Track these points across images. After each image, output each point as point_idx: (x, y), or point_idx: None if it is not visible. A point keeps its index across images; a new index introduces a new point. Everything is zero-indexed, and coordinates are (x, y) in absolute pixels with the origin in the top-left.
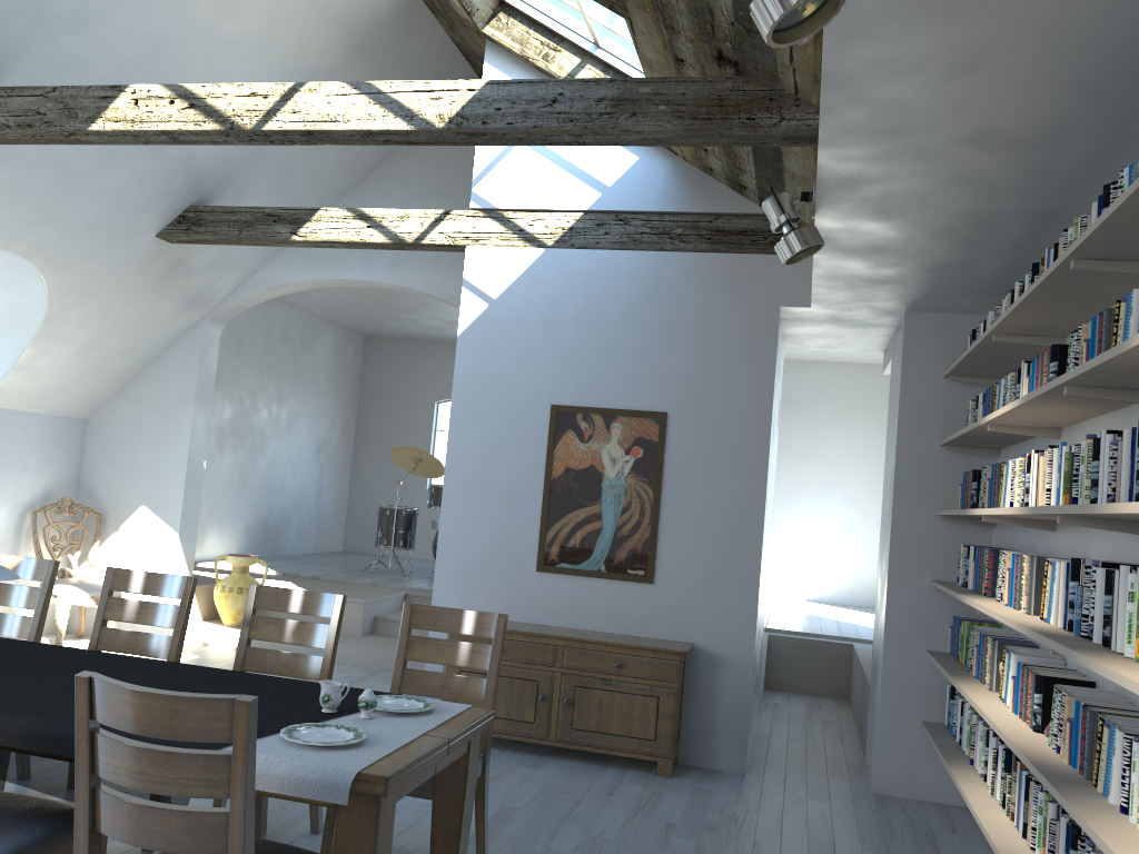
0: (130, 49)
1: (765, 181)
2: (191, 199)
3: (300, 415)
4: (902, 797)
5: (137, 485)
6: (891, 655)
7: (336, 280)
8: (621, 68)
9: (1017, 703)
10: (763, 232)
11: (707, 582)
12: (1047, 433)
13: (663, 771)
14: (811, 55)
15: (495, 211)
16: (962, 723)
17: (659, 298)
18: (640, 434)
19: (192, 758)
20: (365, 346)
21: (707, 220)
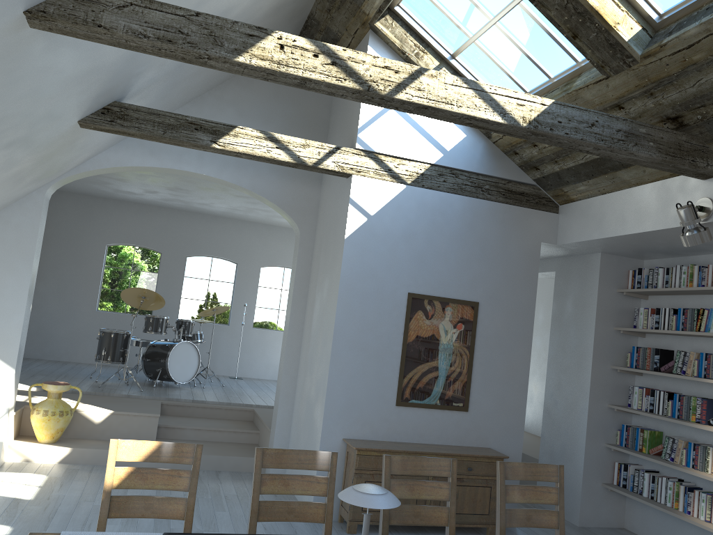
0: None
1: (572, 172)
2: (119, 96)
3: None
4: (592, 527)
5: None
6: (589, 447)
7: (172, 169)
8: (467, 76)
9: None
10: (532, 196)
11: (498, 409)
12: None
13: (492, 533)
14: None
15: (372, 153)
16: (657, 488)
17: (475, 228)
18: (462, 315)
19: None
20: None
21: (503, 183)
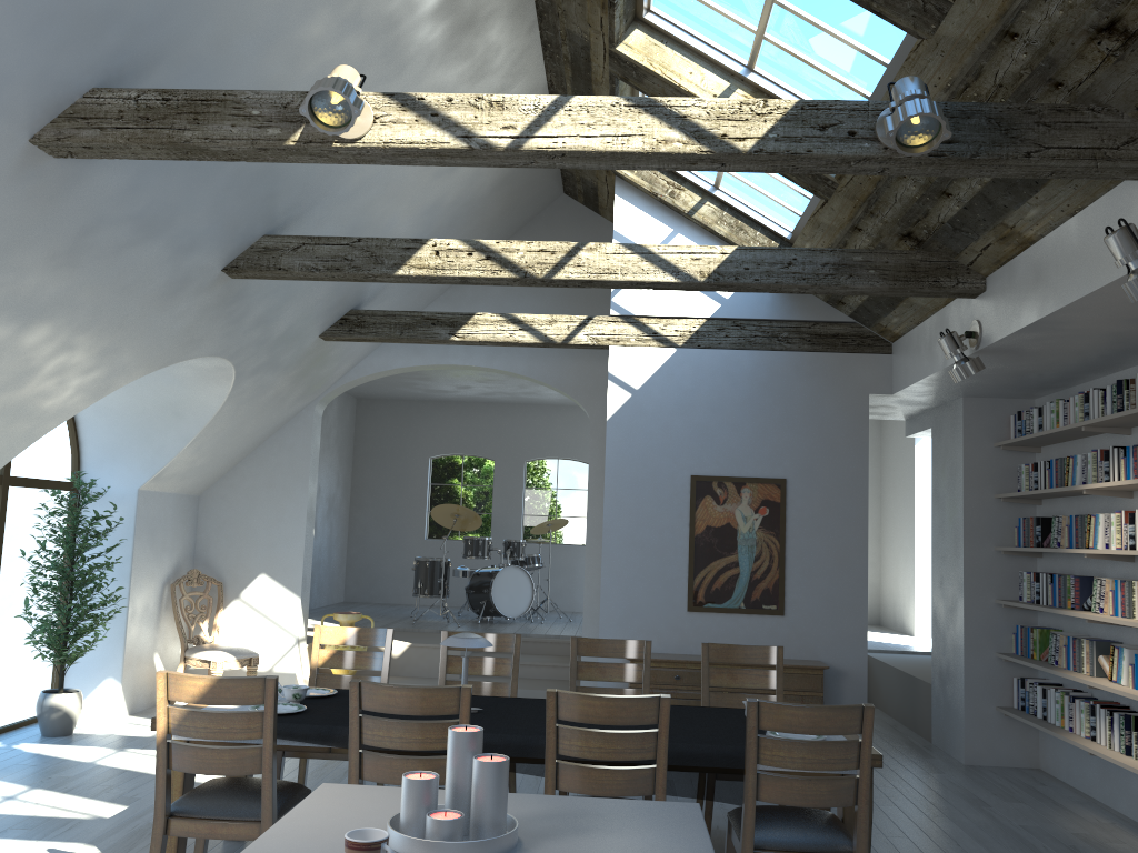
0: (375, 195)
1: (874, 303)
2: (354, 304)
3: (319, 476)
4: (986, 766)
5: (255, 554)
6: (970, 658)
7: (439, 365)
8: (736, 206)
9: (1137, 682)
10: (851, 336)
11: (827, 611)
12: (1123, 494)
13: None
14: (1007, 250)
15: (632, 317)
16: (1047, 703)
17: (773, 388)
18: (765, 496)
19: (837, 746)
20: (357, 407)
21: (807, 326)
